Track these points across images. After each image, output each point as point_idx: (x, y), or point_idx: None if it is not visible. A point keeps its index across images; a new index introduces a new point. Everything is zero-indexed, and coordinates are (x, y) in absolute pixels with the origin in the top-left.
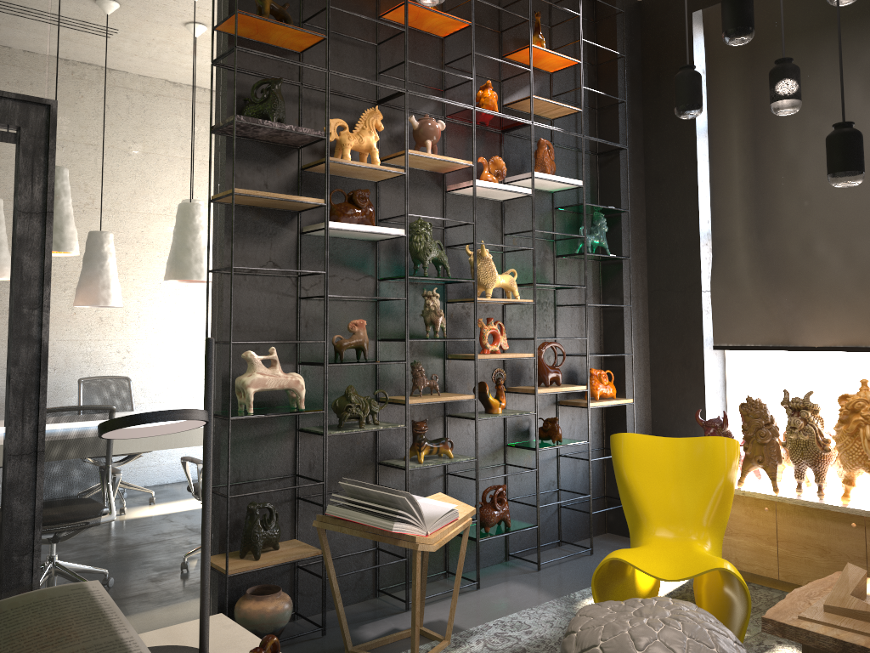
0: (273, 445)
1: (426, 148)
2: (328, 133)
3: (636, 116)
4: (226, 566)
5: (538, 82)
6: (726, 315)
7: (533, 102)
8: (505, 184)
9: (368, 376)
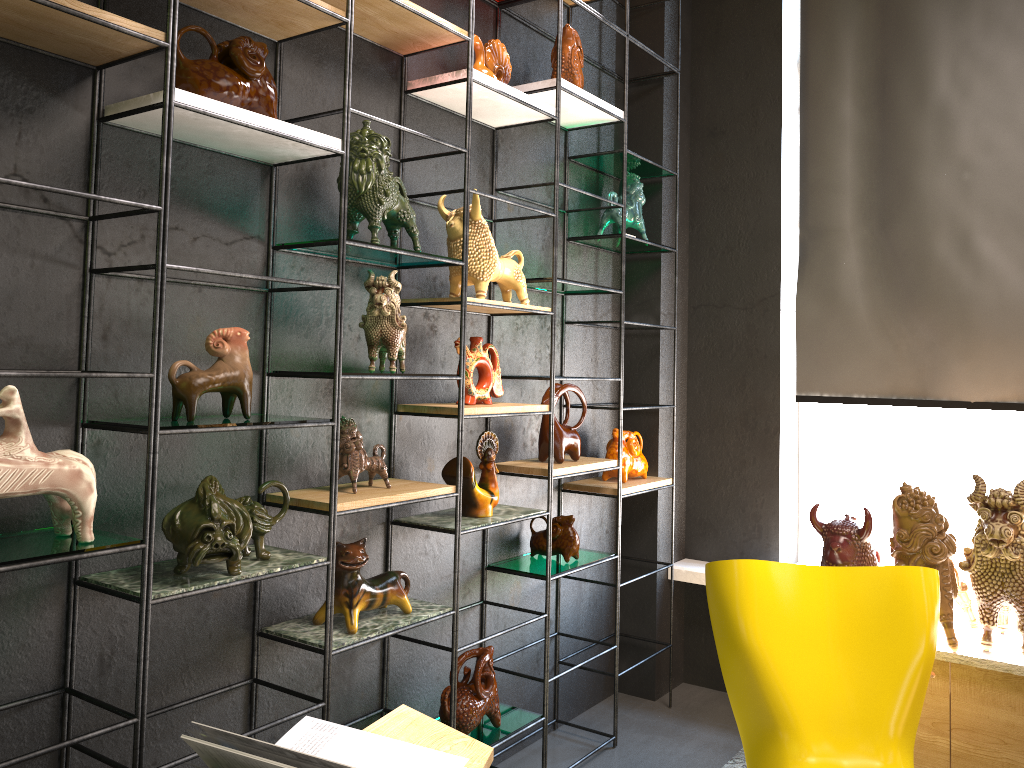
0: (5, 625)
1: None
2: None
3: (684, 28)
4: None
5: None
6: (822, 349)
7: None
8: (517, 90)
9: (243, 450)
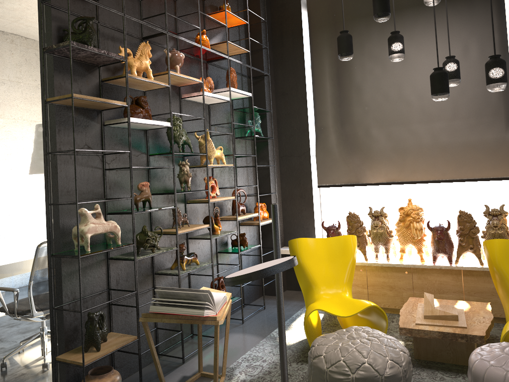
0: (94, 271)
1: (176, 70)
2: (126, 57)
3: (270, 56)
4: (83, 360)
5: (222, 32)
6: (325, 169)
7: (228, 45)
8: (217, 95)
9: (146, 218)
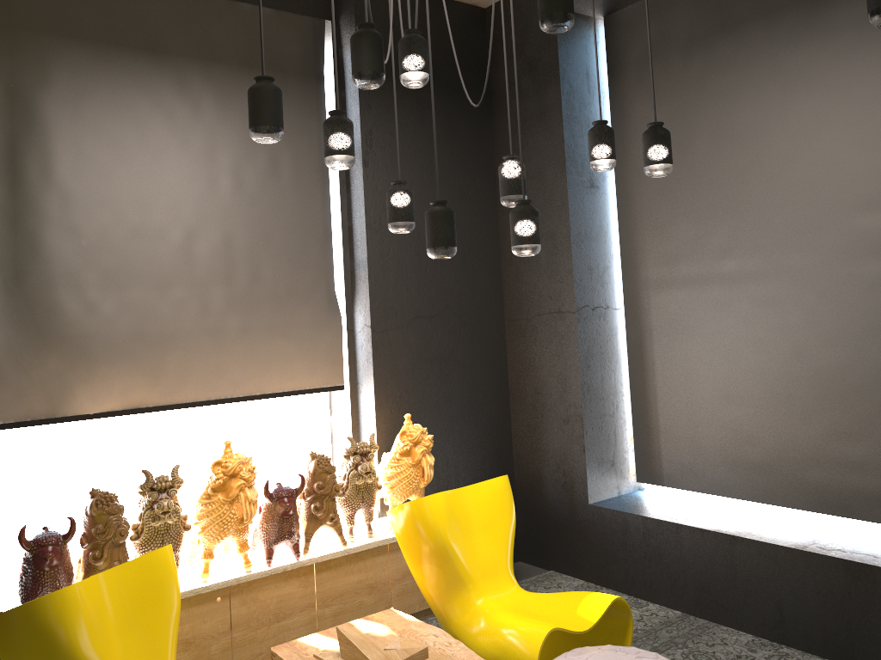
0: None
1: None
2: None
3: None
4: None
5: None
6: None
7: None
8: None
9: None
